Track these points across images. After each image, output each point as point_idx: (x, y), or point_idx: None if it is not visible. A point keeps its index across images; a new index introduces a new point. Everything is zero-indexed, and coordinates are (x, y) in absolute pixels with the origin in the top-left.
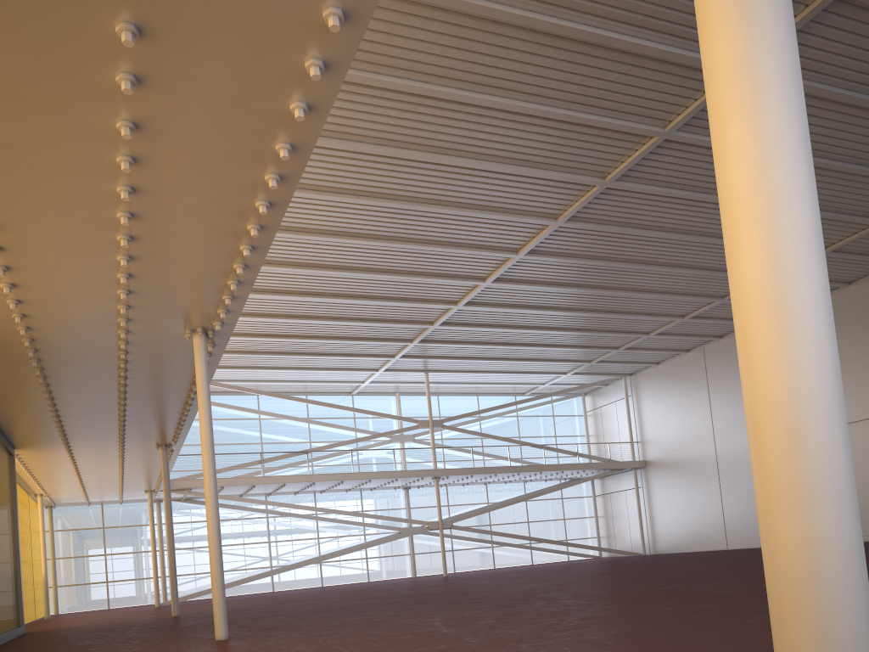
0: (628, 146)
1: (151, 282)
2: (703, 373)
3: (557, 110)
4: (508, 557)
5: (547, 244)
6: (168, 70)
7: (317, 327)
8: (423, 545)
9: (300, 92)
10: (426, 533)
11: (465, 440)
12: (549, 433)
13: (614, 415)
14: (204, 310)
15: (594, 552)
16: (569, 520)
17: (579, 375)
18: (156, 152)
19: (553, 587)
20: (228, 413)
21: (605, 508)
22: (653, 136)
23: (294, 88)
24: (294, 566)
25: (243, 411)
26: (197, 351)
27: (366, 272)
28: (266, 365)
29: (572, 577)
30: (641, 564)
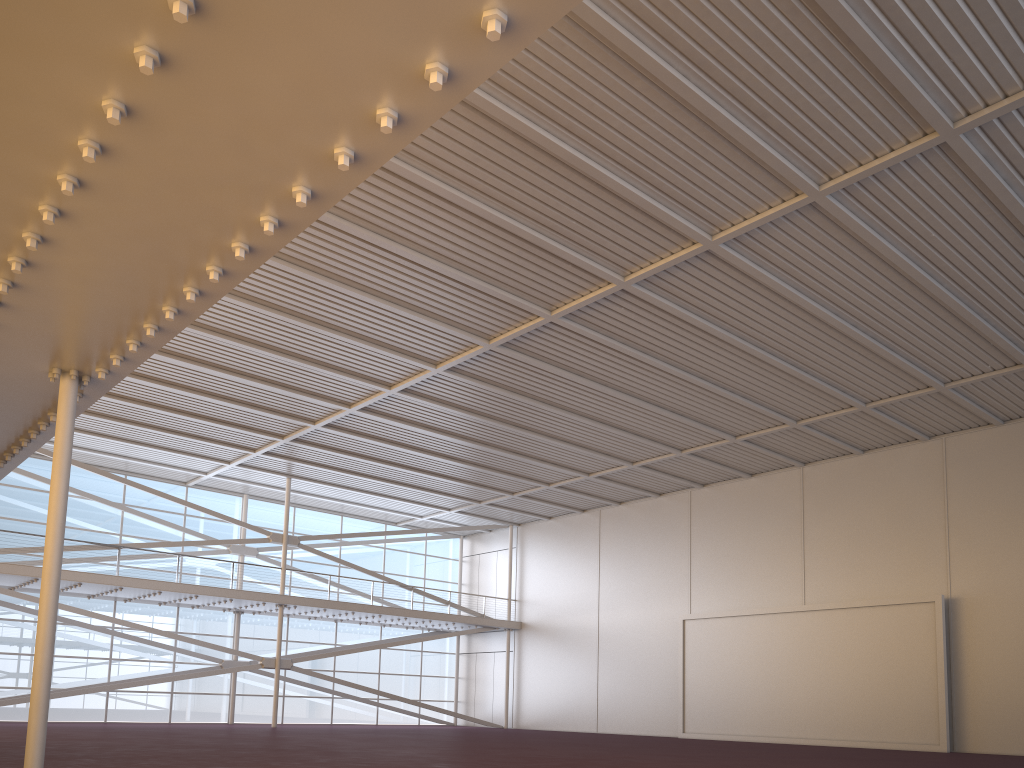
0: (584, 285)
1: (38, 299)
2: (596, 537)
3: (524, 228)
4: (350, 712)
5: (472, 364)
6: (207, 62)
7: (168, 395)
8: (248, 685)
9: (354, 139)
10: (254, 671)
11: (320, 565)
12: (418, 574)
13: (494, 566)
14: (92, 350)
15: (449, 718)
16: (426, 678)
17: (463, 515)
18: (137, 149)
19: (439, 757)
20: (12, 477)
21: (468, 669)
22: (612, 282)
23: (349, 132)
24: (74, 692)
25: (34, 479)
26: (63, 399)
27: (252, 345)
28: (82, 427)
29: (448, 747)
30: (516, 740)
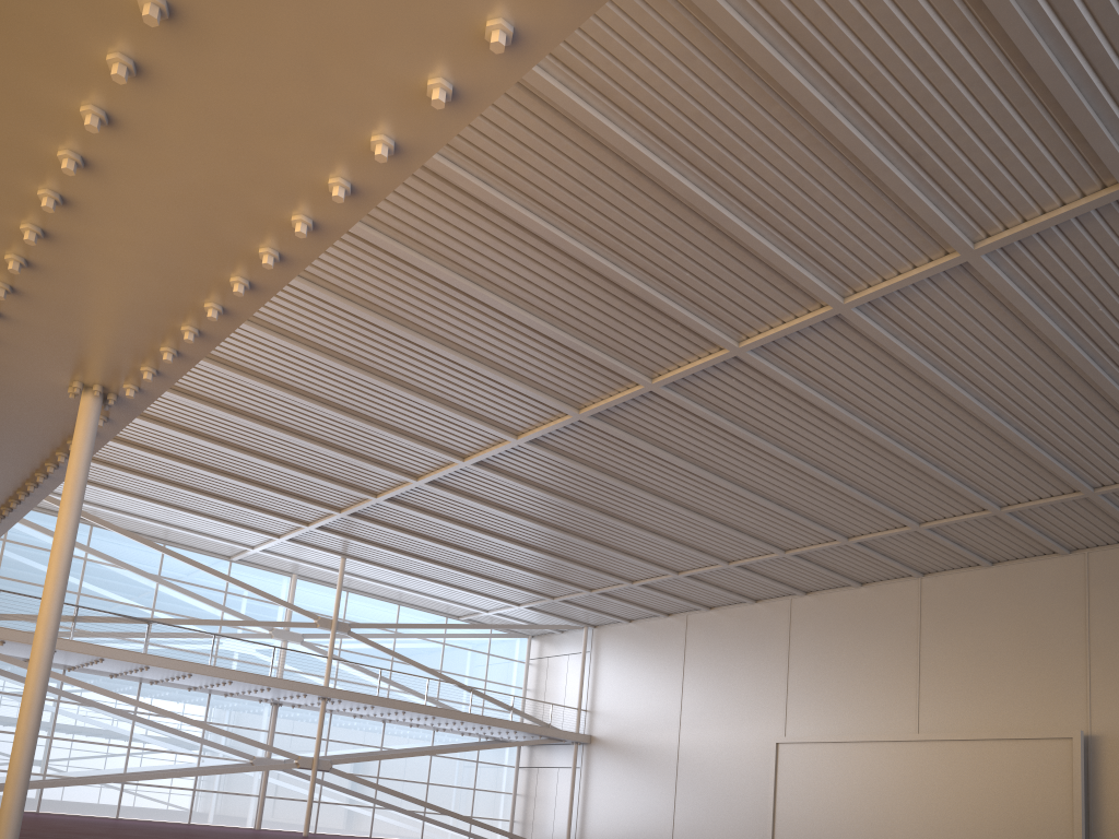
0: (692, 350)
1: (57, 286)
2: (681, 645)
3: (629, 277)
4: (392, 825)
5: (557, 437)
6: None
7: (217, 455)
8: (281, 787)
9: (455, 66)
10: (289, 771)
11: (370, 658)
12: (479, 674)
13: (564, 671)
14: (120, 359)
15: (503, 838)
16: (479, 792)
17: (534, 611)
18: (180, 71)
19: None
20: (39, 538)
21: (528, 785)
22: (725, 348)
23: (449, 55)
24: (84, 781)
25: None
26: (83, 419)
27: (314, 401)
28: (120, 487)
29: None
30: None
